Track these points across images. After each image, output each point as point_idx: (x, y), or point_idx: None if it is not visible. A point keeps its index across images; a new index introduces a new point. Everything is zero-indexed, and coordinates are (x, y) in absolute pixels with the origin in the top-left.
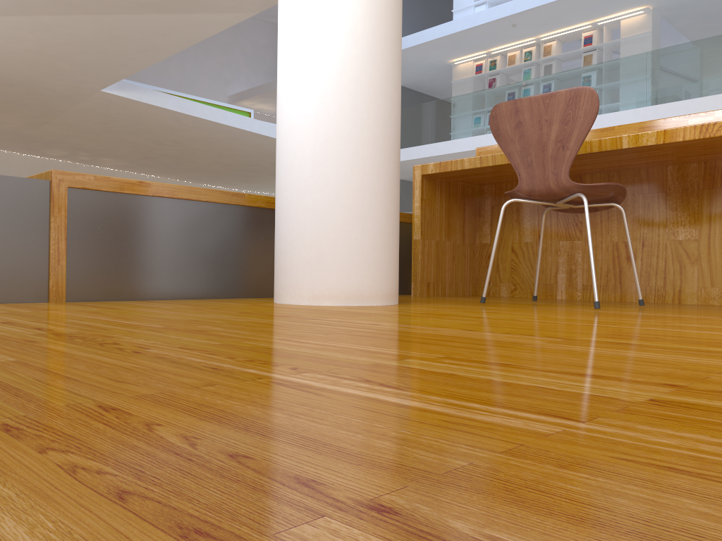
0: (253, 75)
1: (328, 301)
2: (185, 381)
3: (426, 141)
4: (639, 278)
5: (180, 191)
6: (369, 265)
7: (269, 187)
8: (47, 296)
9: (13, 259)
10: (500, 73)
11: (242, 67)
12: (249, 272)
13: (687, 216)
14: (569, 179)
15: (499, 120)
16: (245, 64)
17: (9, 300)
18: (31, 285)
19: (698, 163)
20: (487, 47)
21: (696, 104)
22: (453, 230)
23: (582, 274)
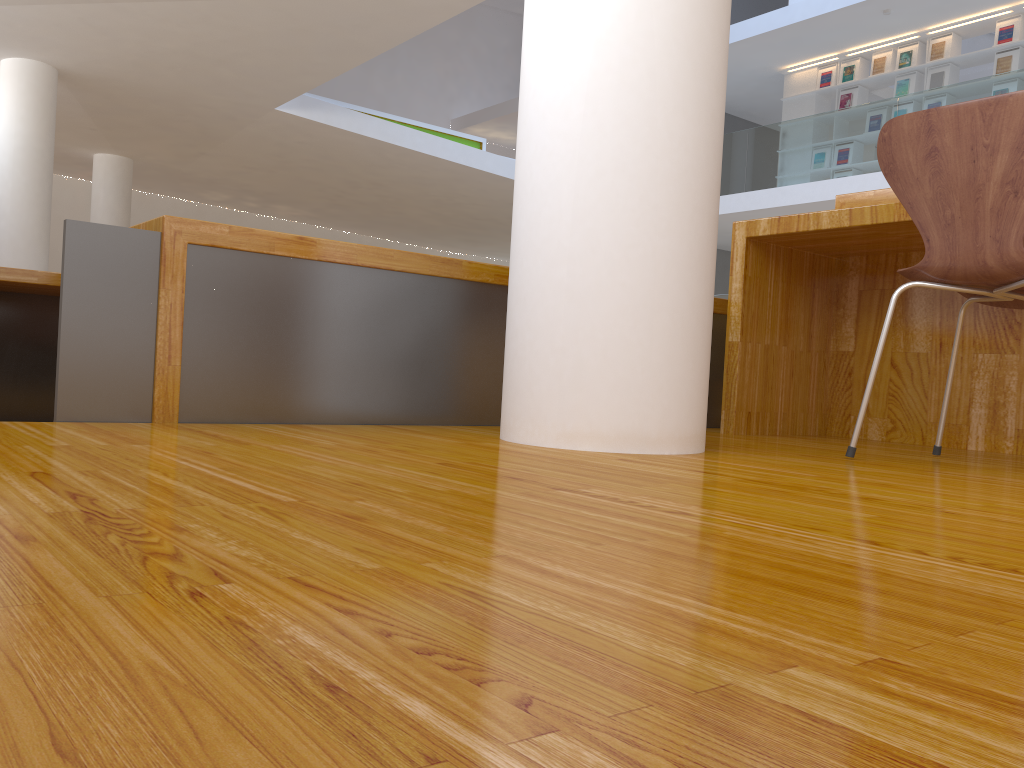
0: (488, 89)
1: (589, 444)
2: (232, 764)
3: (739, 189)
4: None
5: (362, 255)
6: (659, 386)
7: (504, 250)
8: (150, 412)
9: (100, 354)
10: (859, 86)
11: (473, 79)
12: (463, 384)
13: None
14: (1023, 251)
15: (895, 146)
16: (478, 74)
17: (92, 417)
18: (126, 395)
19: None
20: (841, 46)
21: None
22: (793, 329)
23: (1016, 411)
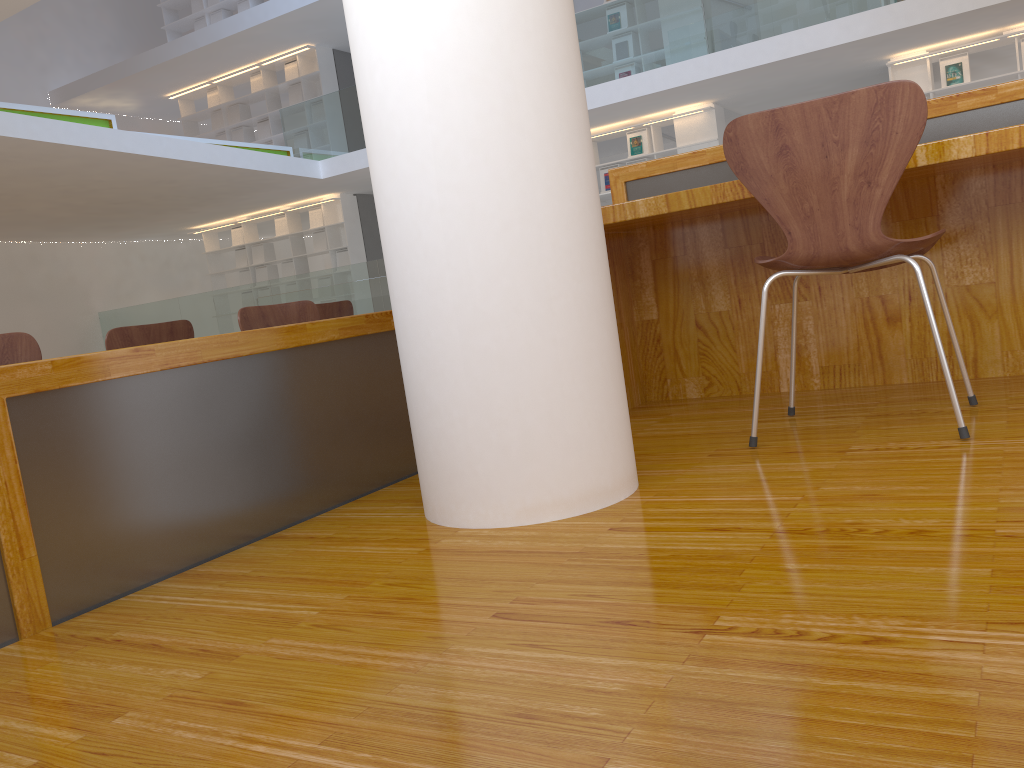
0: (85, 52)
1: (554, 513)
2: None
3: None
4: (909, 348)
5: (206, 349)
6: (605, 434)
7: (151, 231)
8: (14, 627)
9: None
10: None
11: (64, 42)
12: (336, 458)
13: (974, 249)
14: (882, 235)
15: (744, 146)
16: (69, 35)
17: None
18: None
19: (983, 168)
20: None
21: (776, 45)
22: None
23: (817, 351)
